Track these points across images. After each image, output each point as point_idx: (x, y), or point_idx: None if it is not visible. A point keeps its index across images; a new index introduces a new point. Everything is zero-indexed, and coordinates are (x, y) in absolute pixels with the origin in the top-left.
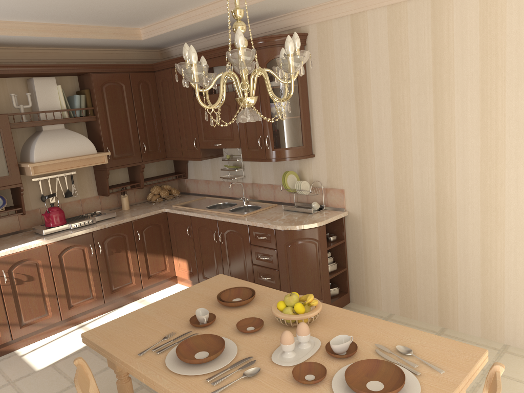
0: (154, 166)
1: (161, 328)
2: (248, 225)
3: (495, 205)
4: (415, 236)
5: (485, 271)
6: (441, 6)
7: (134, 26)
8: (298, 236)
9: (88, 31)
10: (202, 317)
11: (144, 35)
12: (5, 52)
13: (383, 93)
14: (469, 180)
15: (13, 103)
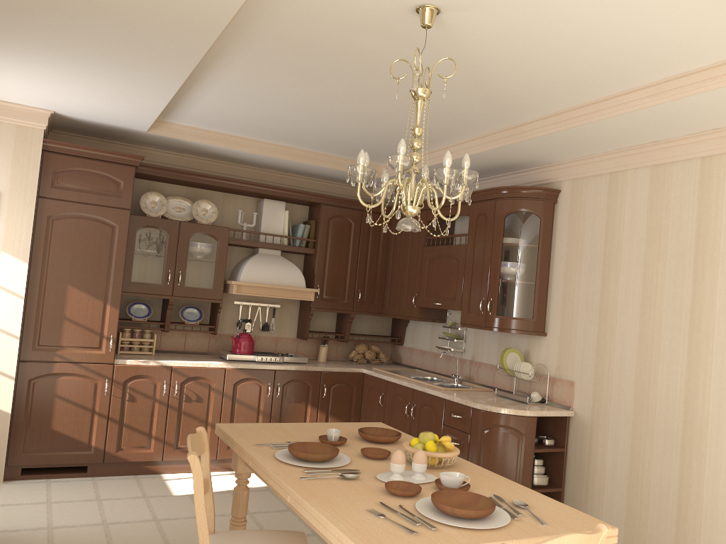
0: (367, 322)
1: (289, 437)
2: (445, 399)
3: None
4: (653, 458)
5: None
6: (711, 171)
7: (376, 163)
8: (498, 421)
9: (327, 161)
10: (331, 433)
11: None
12: (246, 171)
13: (634, 267)
14: None
15: (238, 219)
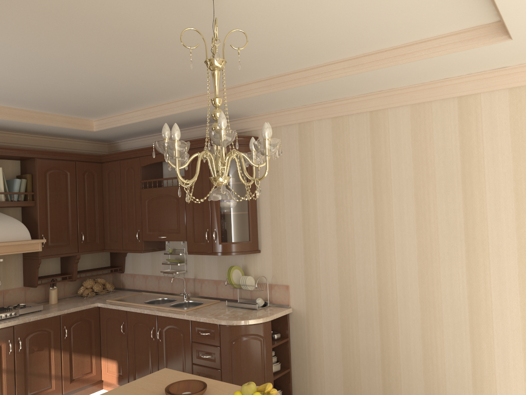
0: (89, 258)
1: None
2: (190, 320)
3: (433, 301)
4: (359, 333)
5: (427, 368)
6: (378, 122)
7: (88, 118)
8: (244, 331)
9: (41, 118)
10: None
11: (97, 127)
12: None
13: (327, 194)
14: (408, 278)
15: None
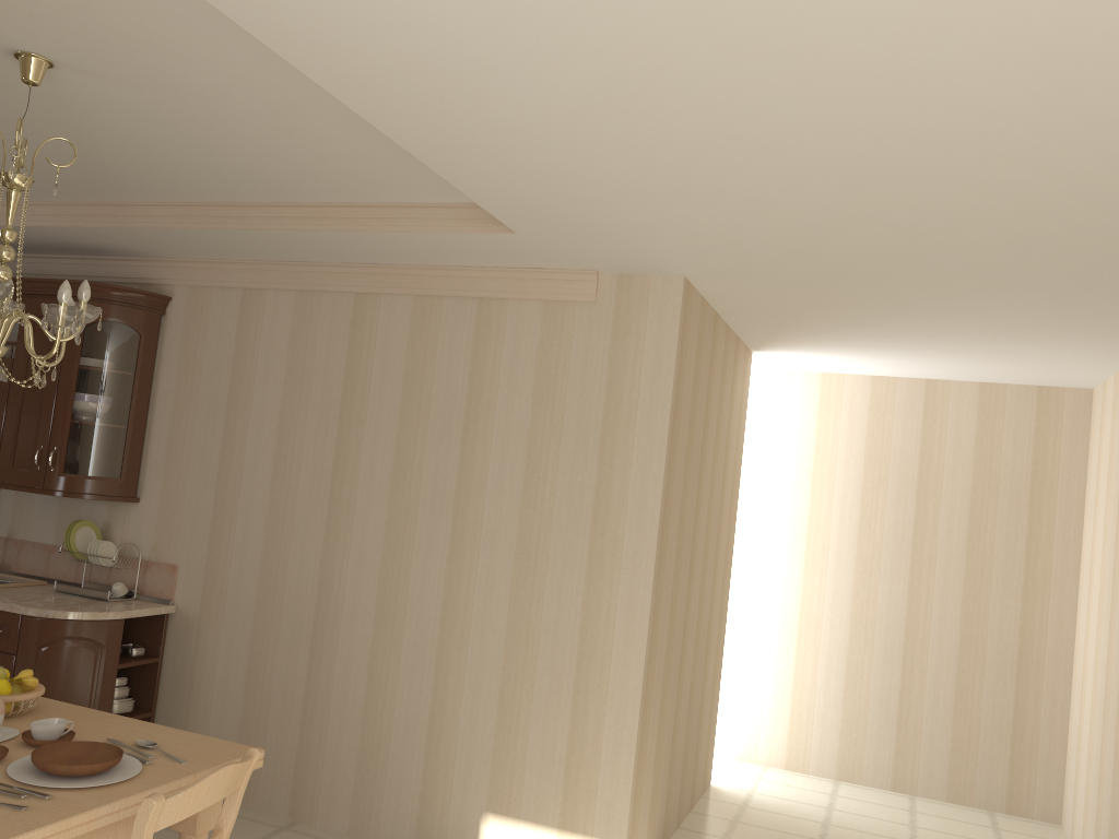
0: None
1: None
2: None
3: (393, 610)
4: (278, 656)
5: (369, 717)
6: (365, 312)
7: None
8: (66, 631)
9: None
10: None
11: None
12: None
13: (268, 416)
14: (366, 569)
15: None
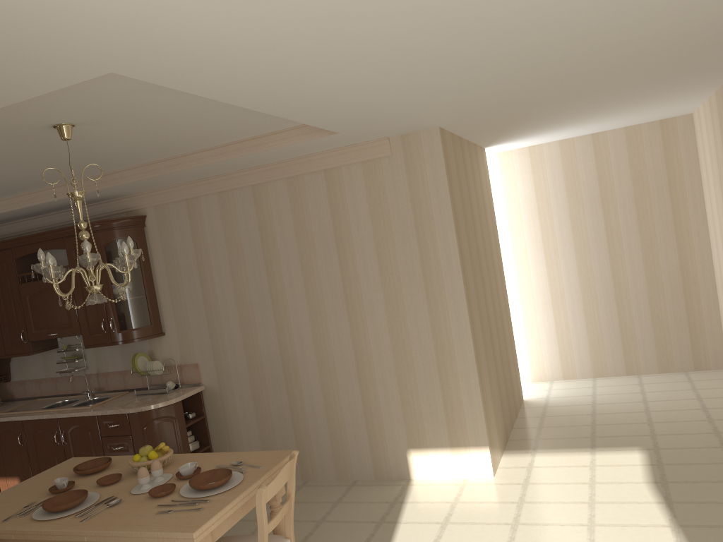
0: None
1: (19, 503)
2: (97, 415)
3: (326, 356)
4: (269, 397)
5: (329, 416)
6: (260, 195)
7: None
8: (154, 415)
9: None
10: (62, 482)
11: None
12: None
13: (223, 268)
14: (304, 338)
15: None
